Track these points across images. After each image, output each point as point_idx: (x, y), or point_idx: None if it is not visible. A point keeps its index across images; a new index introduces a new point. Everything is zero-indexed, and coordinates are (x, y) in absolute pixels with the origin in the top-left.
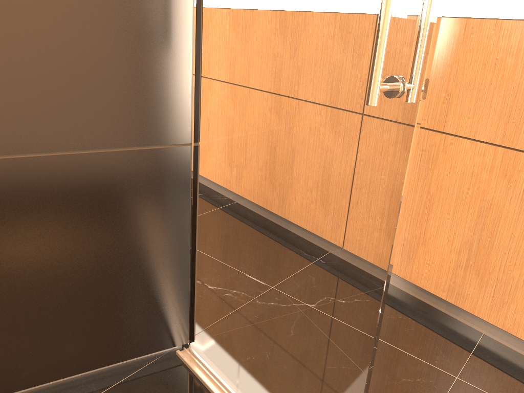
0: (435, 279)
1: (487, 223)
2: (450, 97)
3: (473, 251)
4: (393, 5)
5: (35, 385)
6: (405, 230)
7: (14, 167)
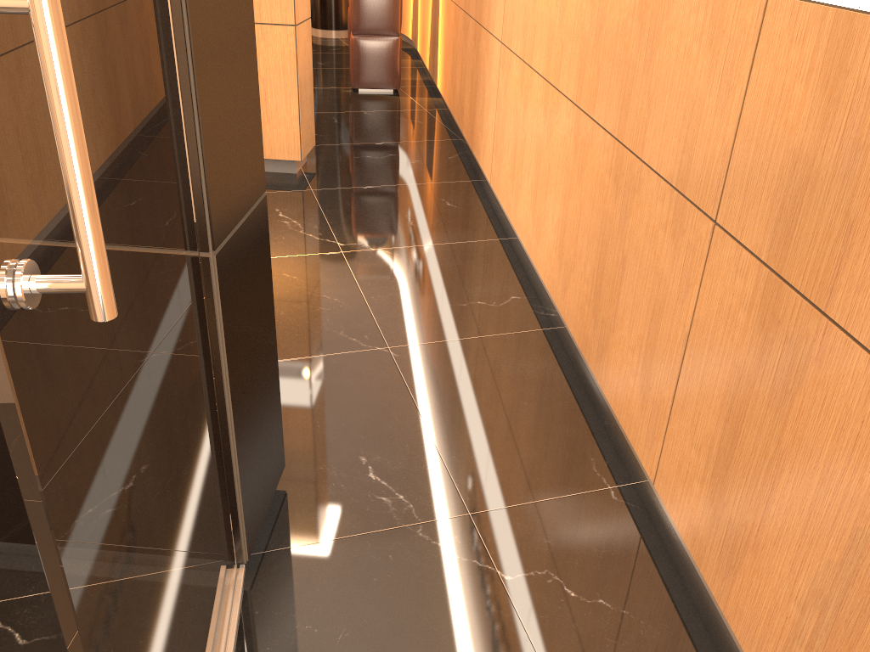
0: (759, 638)
1: (861, 573)
2: (850, 231)
3: (826, 622)
4: None
5: (8, 540)
6: (733, 502)
7: None
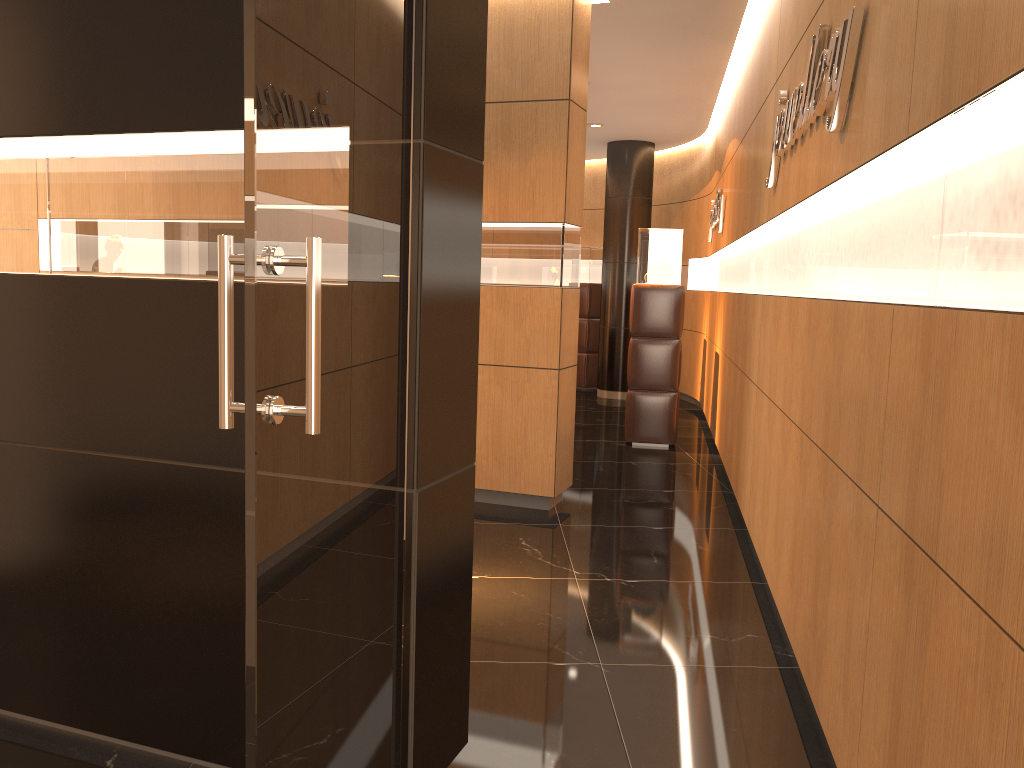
0: None
1: None
2: (941, 482)
3: None
4: (224, 313)
5: (211, 760)
6: None
7: (216, 480)
